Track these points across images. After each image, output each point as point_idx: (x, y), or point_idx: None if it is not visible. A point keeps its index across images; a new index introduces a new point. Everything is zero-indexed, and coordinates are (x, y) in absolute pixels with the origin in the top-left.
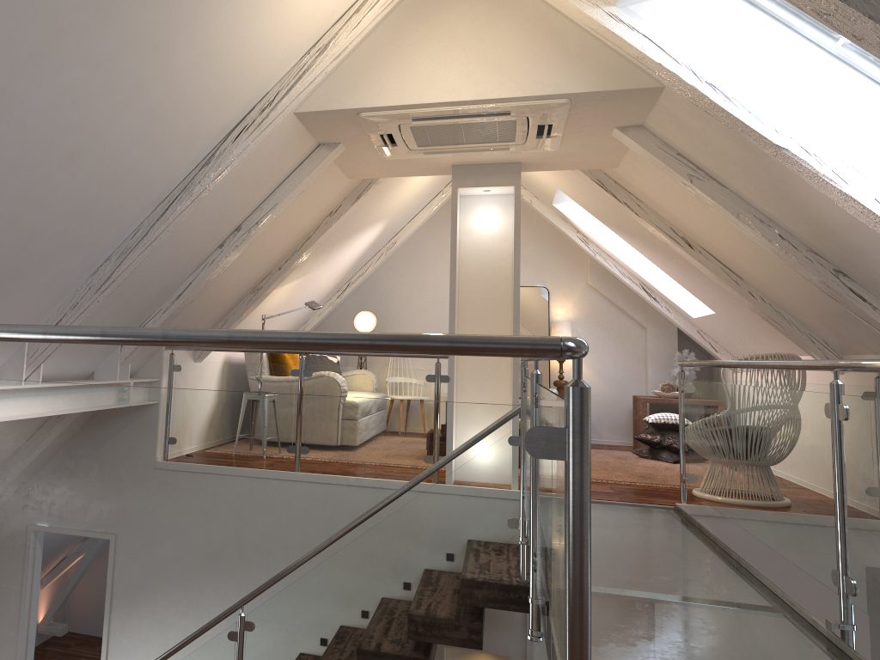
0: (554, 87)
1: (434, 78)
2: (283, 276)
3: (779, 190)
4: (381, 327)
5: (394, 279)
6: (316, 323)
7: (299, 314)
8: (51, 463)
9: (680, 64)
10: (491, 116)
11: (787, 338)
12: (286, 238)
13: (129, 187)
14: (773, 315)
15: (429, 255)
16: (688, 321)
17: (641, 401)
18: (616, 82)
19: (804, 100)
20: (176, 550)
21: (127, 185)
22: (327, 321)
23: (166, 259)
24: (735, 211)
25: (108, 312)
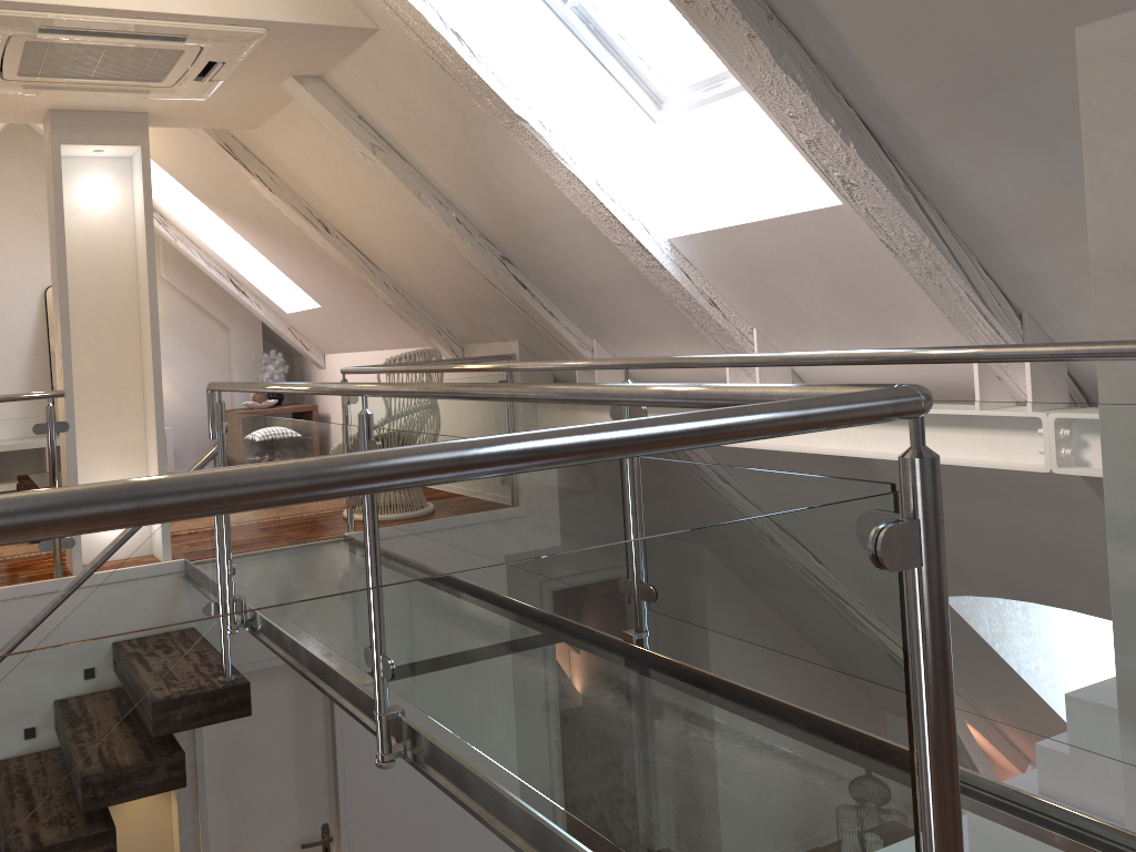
0: (254, 9)
1: None
2: None
3: (477, 167)
4: None
5: None
6: None
7: None
8: None
9: (425, 1)
10: (157, 40)
11: (415, 330)
12: None
13: None
14: (407, 307)
15: None
16: (280, 318)
17: None
18: (328, 15)
19: (538, 66)
20: None
21: None
22: None
23: None
24: (417, 191)
25: None
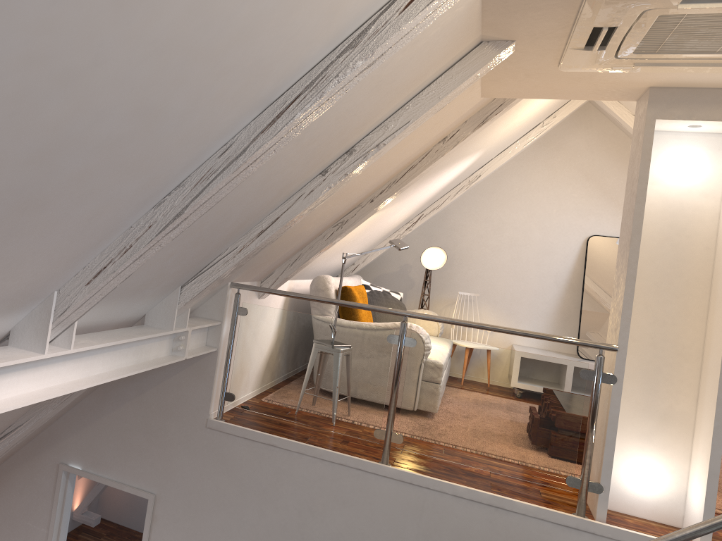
0: None
1: None
2: (374, 210)
3: None
4: (447, 265)
5: (467, 215)
6: (379, 254)
7: (366, 245)
8: None
9: None
10: None
11: None
12: (390, 166)
13: (230, 72)
14: None
15: (510, 192)
16: None
17: None
18: None
19: None
20: None
21: (228, 67)
22: (387, 252)
23: (256, 186)
24: None
25: (171, 252)
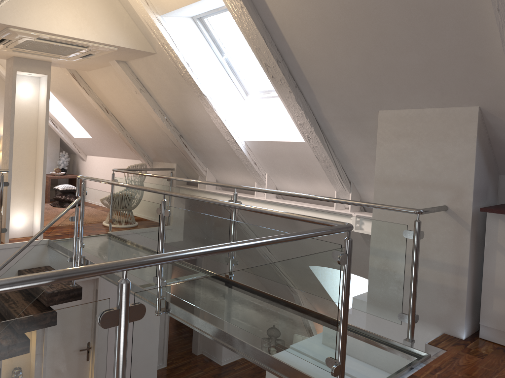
0: (116, 41)
1: (59, 19)
2: None
3: (179, 104)
4: None
5: None
6: None
7: None
8: (200, 322)
9: (179, 51)
10: (77, 46)
11: (134, 154)
12: None
13: None
14: (133, 145)
15: None
16: (70, 138)
17: (48, 178)
18: (140, 46)
19: (211, 77)
20: (251, 340)
21: None
22: None
23: None
24: (154, 108)
25: None
